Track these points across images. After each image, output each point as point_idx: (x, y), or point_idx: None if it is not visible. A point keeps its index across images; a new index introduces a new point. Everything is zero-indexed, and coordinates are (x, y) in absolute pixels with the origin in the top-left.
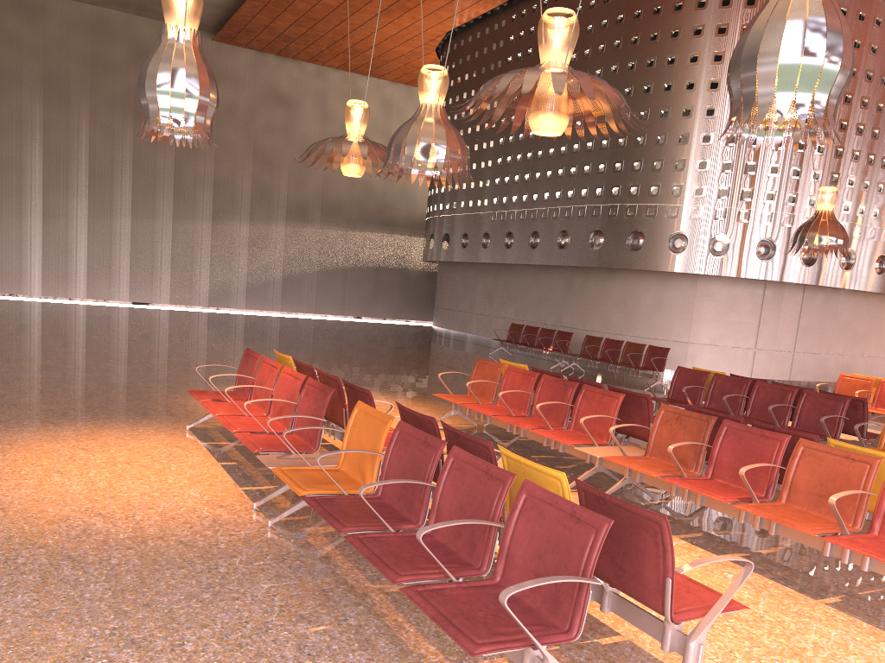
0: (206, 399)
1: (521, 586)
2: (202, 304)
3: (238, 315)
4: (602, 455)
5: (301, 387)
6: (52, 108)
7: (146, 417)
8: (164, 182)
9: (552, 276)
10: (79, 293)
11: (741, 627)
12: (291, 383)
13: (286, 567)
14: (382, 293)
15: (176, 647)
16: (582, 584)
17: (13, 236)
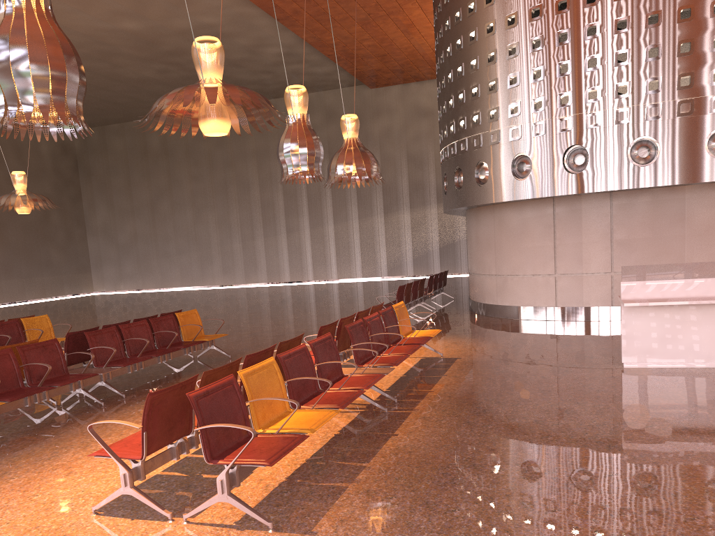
0: None
1: None
2: (383, 275)
3: (385, 281)
4: None
5: None
6: None
7: None
8: (351, 195)
9: None
10: (309, 277)
11: None
12: None
13: None
14: None
15: None
16: None
17: (273, 247)
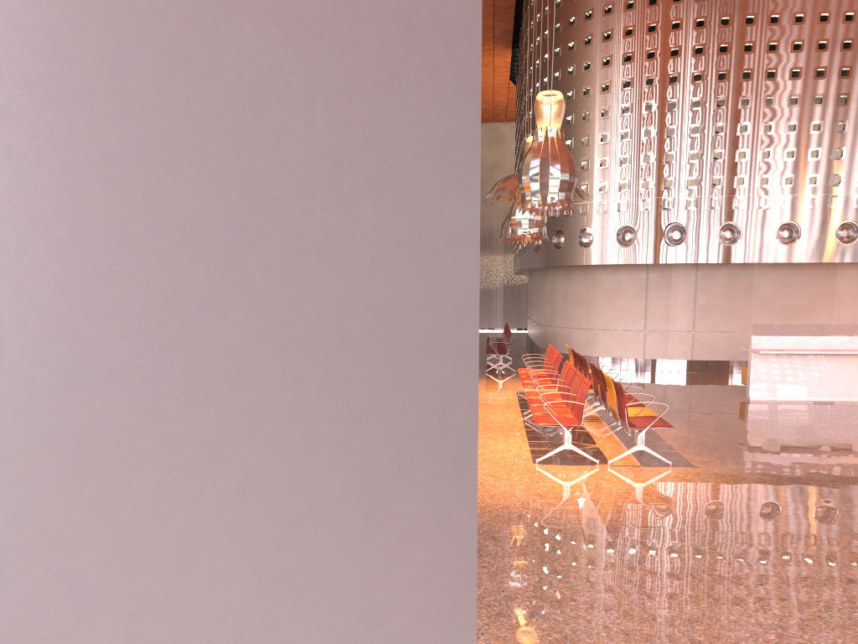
0: None
1: None
2: None
3: None
4: None
5: None
6: None
7: None
8: None
9: (536, 279)
10: None
11: None
12: None
13: None
14: None
15: None
16: None
17: None
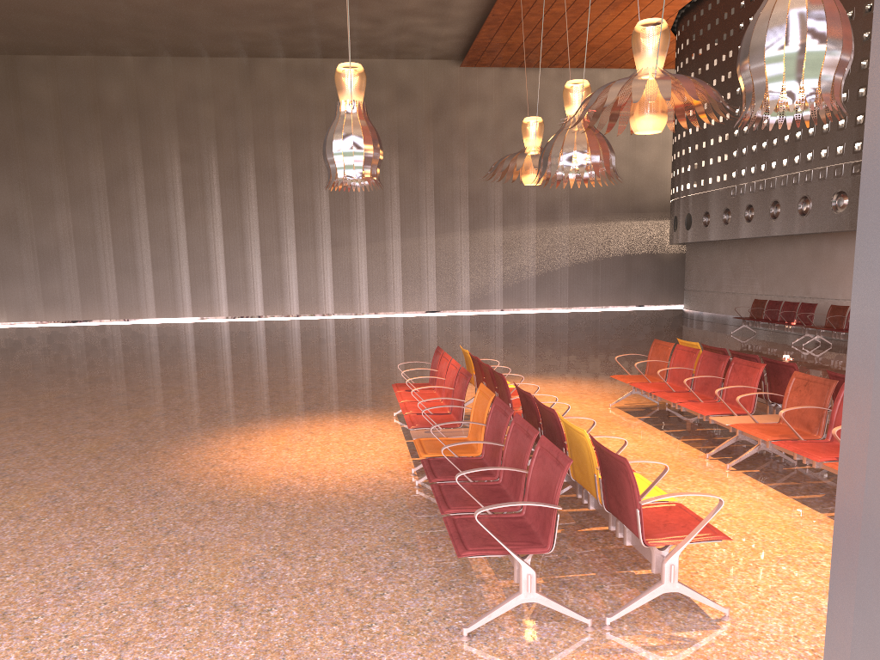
0: (401, 390)
1: (489, 507)
2: (464, 308)
3: (494, 315)
4: (732, 423)
5: (476, 375)
6: None
7: (368, 407)
8: (426, 202)
9: (798, 246)
10: (362, 308)
11: (786, 569)
12: (453, 373)
13: (413, 513)
14: (635, 280)
15: (310, 558)
16: (552, 510)
17: (310, 266)
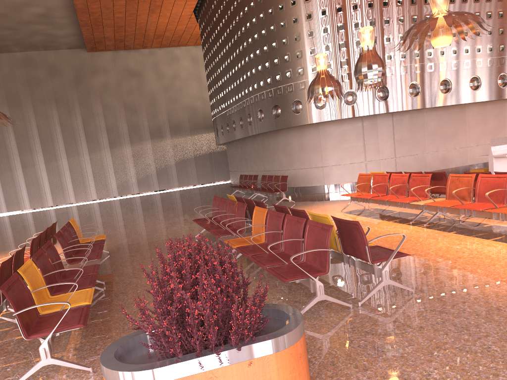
0: None
1: None
2: (115, 195)
3: (127, 198)
4: None
5: None
6: (13, 111)
7: None
8: (80, 135)
9: (257, 141)
10: (49, 203)
11: None
12: None
13: None
14: (216, 167)
15: None
16: None
17: (10, 182)
